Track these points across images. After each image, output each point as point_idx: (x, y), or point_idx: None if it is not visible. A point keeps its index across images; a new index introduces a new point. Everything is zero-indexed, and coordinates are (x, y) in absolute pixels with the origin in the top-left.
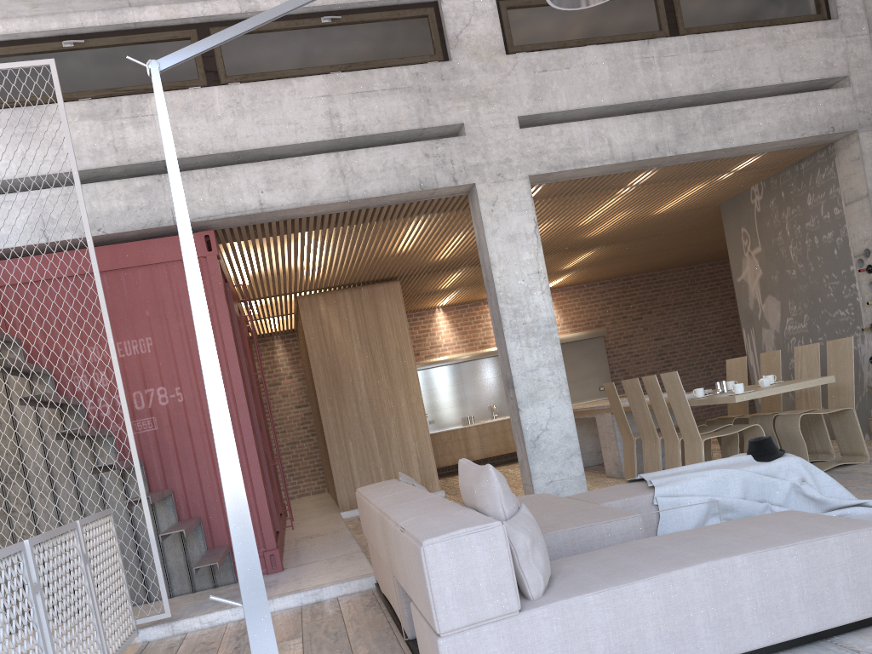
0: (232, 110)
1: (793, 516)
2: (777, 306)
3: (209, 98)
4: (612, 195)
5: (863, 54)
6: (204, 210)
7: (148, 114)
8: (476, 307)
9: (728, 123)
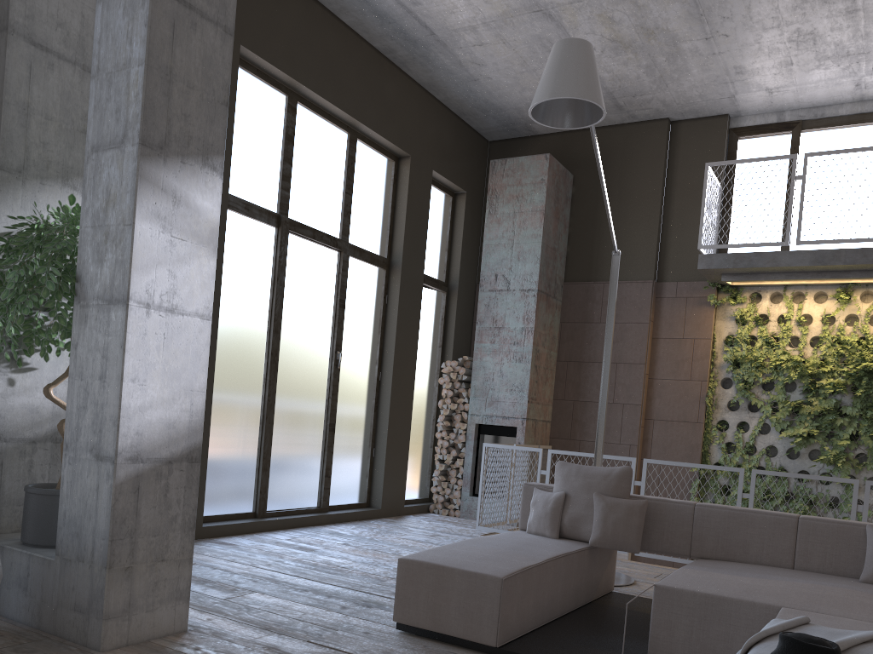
0: None
1: (478, 565)
2: None
3: None
4: None
5: None
6: None
7: None
8: None
9: None
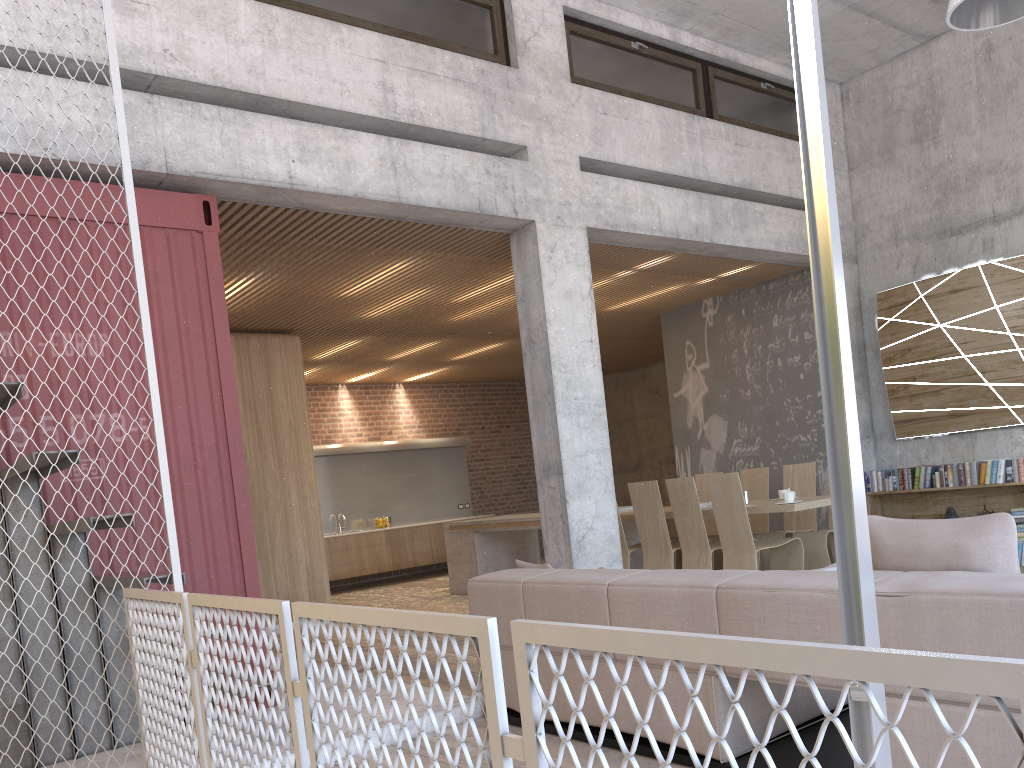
0: (262, 38)
1: None
2: (724, 426)
3: (232, 10)
4: (609, 275)
5: (844, 188)
6: (213, 164)
7: (141, 2)
8: (322, 392)
9: (751, 223)
